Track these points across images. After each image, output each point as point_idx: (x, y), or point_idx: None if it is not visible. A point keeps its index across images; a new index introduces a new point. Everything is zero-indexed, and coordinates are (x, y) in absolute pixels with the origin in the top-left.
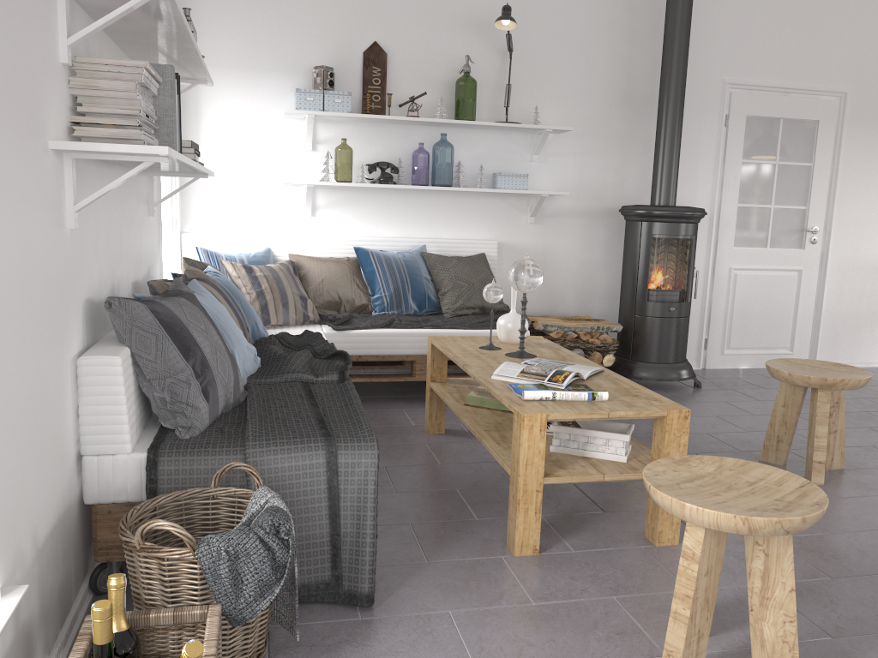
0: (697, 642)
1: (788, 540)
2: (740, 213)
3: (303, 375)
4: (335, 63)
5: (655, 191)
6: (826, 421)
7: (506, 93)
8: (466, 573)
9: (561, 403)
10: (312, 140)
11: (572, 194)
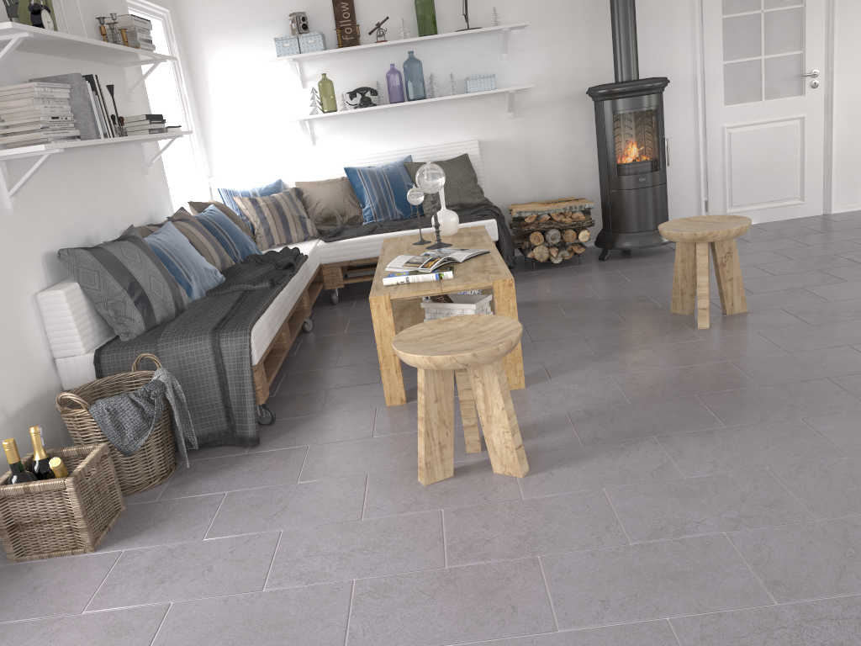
0: (440, 451)
1: (493, 371)
2: (727, 71)
3: (243, 285)
4: (309, 7)
5: (616, 68)
6: (705, 271)
7: (467, 0)
8: (341, 420)
9: (411, 285)
10: (301, 79)
11: (547, 84)
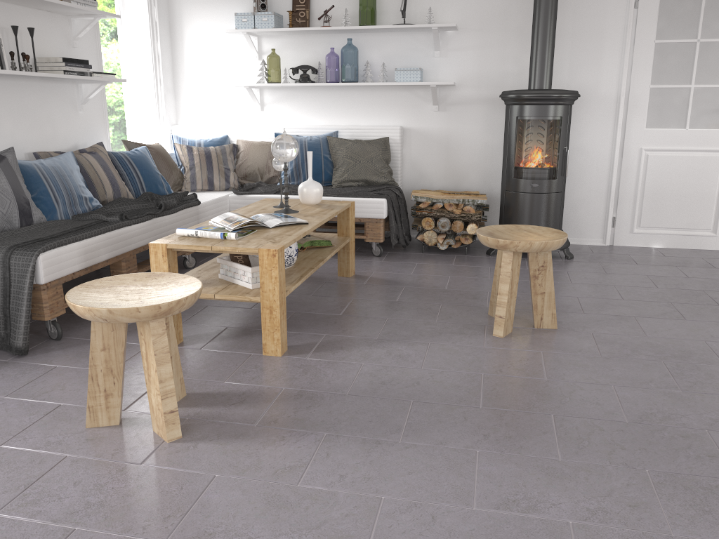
0: (105, 398)
1: (150, 332)
2: (653, 95)
3: (99, 215)
4: None
5: (529, 76)
6: (507, 280)
7: None
8: None
9: (197, 239)
10: (259, 52)
11: (473, 84)
